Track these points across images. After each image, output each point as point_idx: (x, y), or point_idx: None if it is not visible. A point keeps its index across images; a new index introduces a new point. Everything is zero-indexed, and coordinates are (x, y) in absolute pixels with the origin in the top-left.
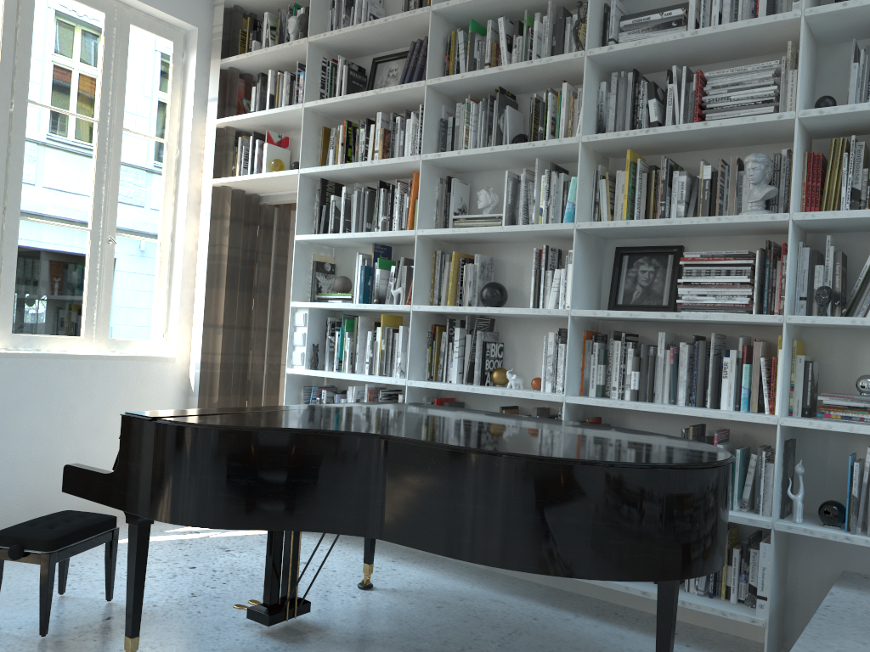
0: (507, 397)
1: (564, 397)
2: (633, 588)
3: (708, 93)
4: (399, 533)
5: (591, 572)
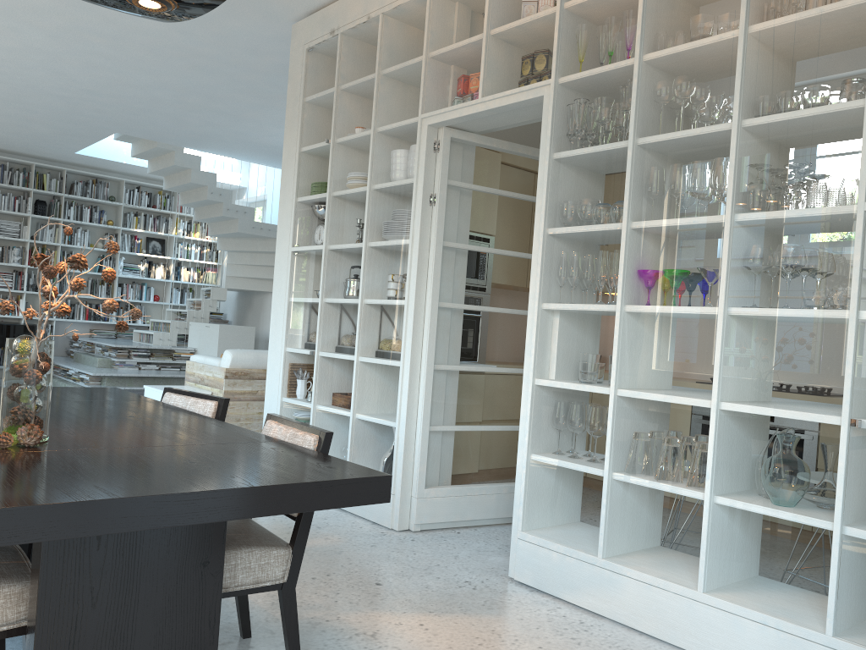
0: None
1: None
2: None
3: (0, 226)
4: None
5: None
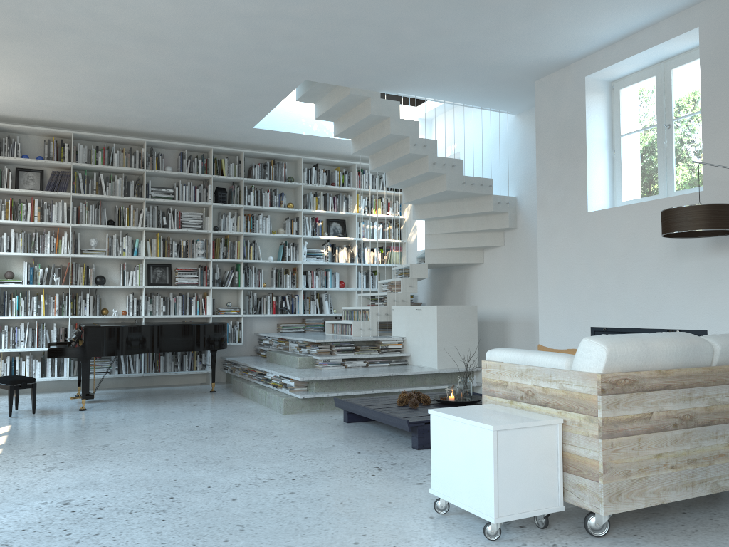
0: (103, 320)
1: (144, 316)
2: (172, 373)
3: (183, 218)
4: (168, 349)
5: (215, 348)
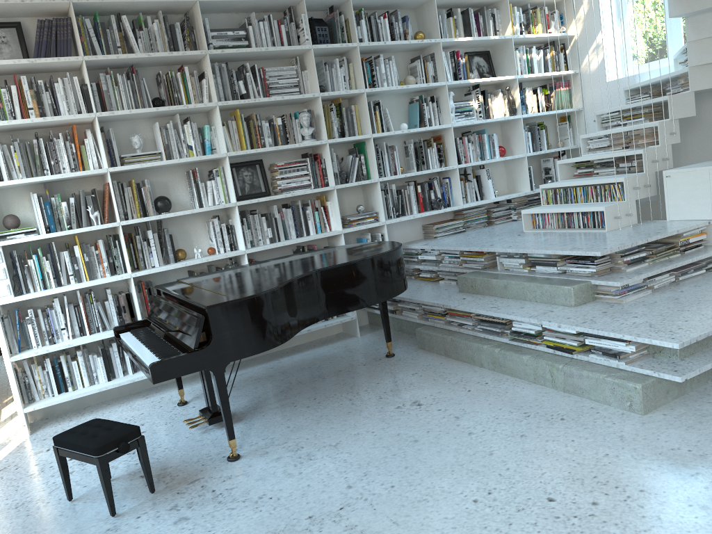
0: (179, 267)
1: (245, 251)
2: (303, 331)
3: (269, 80)
4: (337, 310)
5: (400, 291)
